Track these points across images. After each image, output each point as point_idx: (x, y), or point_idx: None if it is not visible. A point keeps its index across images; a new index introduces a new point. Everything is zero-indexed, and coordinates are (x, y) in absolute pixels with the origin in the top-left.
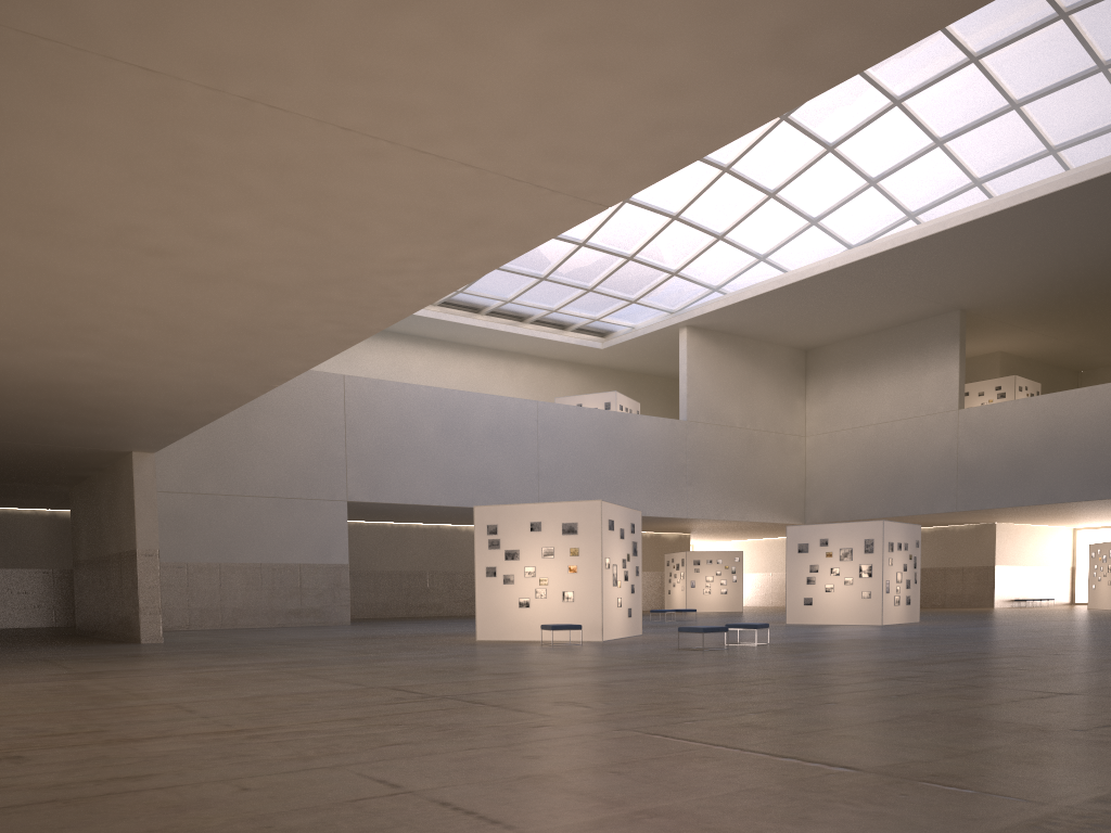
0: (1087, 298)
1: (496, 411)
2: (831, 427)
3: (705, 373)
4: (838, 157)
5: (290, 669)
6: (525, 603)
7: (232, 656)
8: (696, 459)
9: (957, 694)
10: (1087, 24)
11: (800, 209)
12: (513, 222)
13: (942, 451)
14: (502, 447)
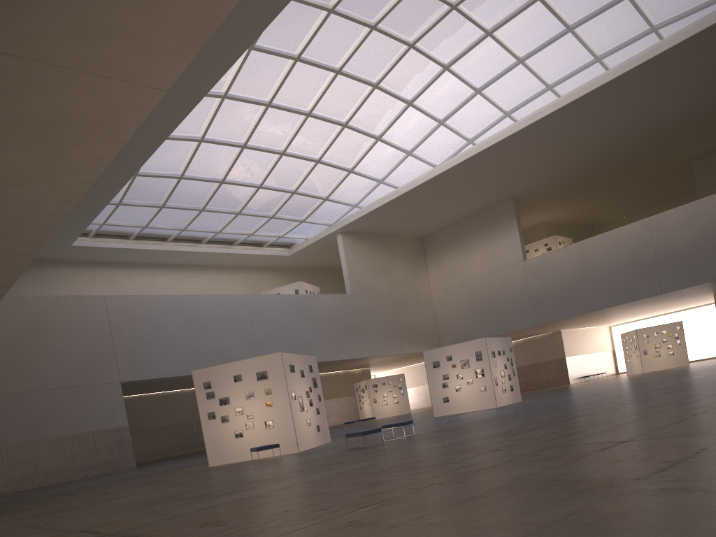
0: (589, 180)
1: (219, 305)
2: (446, 285)
3: (358, 261)
4: (416, 109)
5: (28, 522)
6: (240, 434)
7: (3, 514)
8: (362, 318)
9: (540, 457)
10: (555, 2)
11: (398, 146)
12: (91, 117)
13: (518, 289)
14: (227, 329)
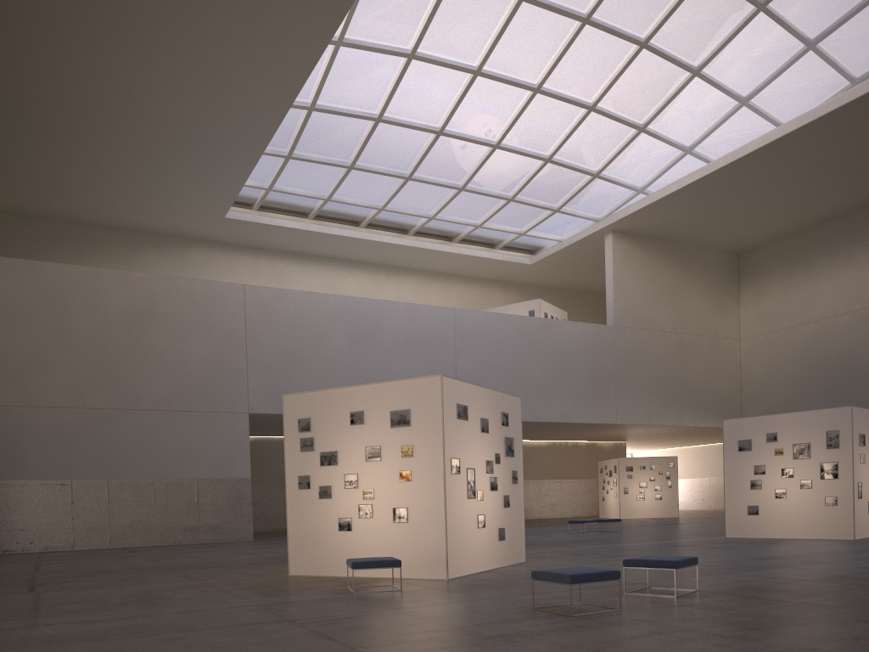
0: None
1: (410, 319)
2: (767, 328)
3: (633, 278)
4: (770, 17)
5: None
6: (346, 525)
7: None
8: (624, 364)
9: None
10: None
11: (728, 88)
12: None
13: None
14: (417, 355)
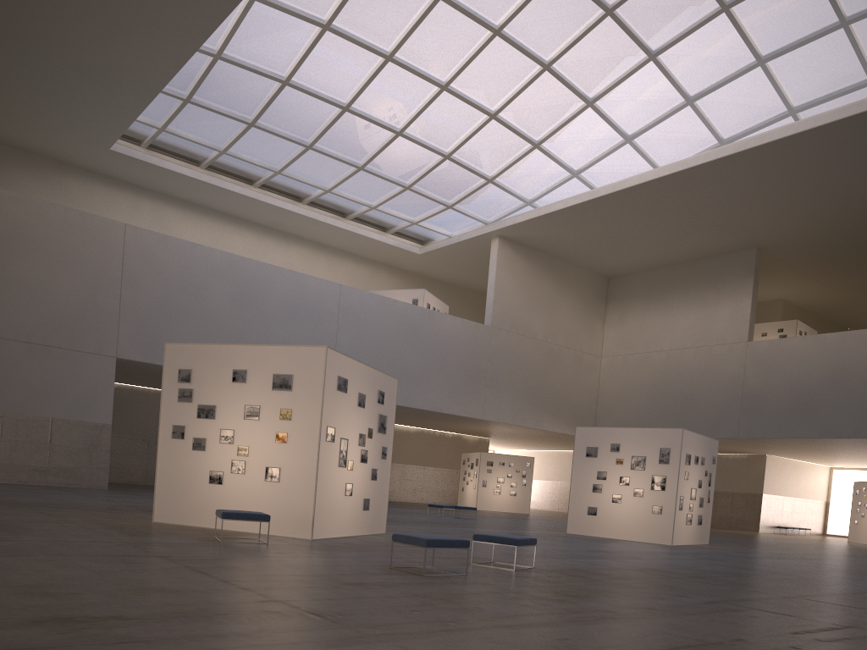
0: None
1: (295, 288)
2: (626, 350)
3: (513, 284)
4: (659, 68)
5: None
6: (217, 478)
7: None
8: (496, 364)
9: None
10: None
11: (616, 124)
12: None
13: (728, 380)
14: (299, 325)
